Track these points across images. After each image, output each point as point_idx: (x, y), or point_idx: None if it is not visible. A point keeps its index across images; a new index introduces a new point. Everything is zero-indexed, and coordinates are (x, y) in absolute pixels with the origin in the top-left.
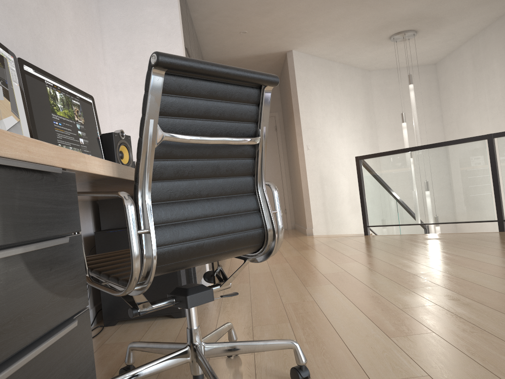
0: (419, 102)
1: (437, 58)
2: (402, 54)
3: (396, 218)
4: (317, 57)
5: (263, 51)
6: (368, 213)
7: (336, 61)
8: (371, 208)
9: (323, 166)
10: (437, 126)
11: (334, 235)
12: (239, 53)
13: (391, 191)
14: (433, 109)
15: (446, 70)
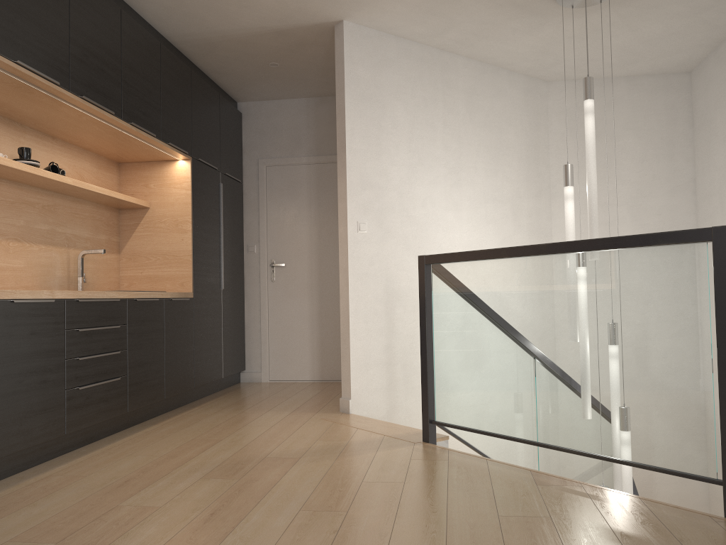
0: (647, 149)
1: (691, 58)
2: (604, 42)
3: (487, 417)
4: (412, 41)
5: (280, 19)
6: (435, 391)
7: (460, 55)
8: (440, 382)
9: (397, 267)
10: (682, 202)
11: (376, 425)
12: (230, 21)
13: (482, 348)
14: (677, 166)
15: (708, 83)
